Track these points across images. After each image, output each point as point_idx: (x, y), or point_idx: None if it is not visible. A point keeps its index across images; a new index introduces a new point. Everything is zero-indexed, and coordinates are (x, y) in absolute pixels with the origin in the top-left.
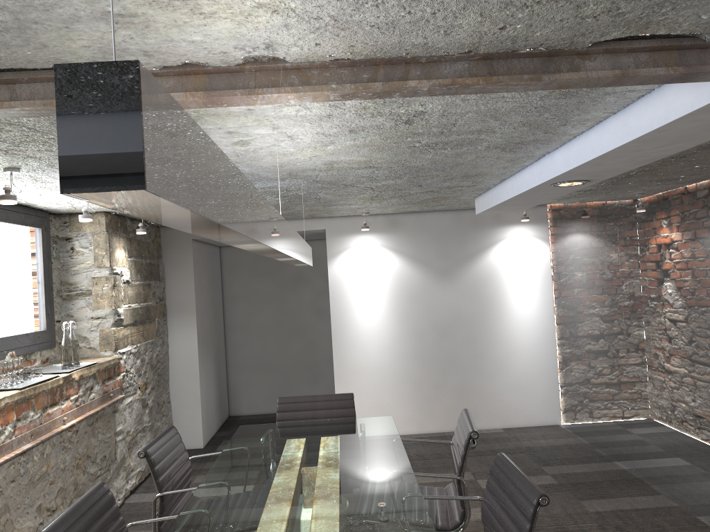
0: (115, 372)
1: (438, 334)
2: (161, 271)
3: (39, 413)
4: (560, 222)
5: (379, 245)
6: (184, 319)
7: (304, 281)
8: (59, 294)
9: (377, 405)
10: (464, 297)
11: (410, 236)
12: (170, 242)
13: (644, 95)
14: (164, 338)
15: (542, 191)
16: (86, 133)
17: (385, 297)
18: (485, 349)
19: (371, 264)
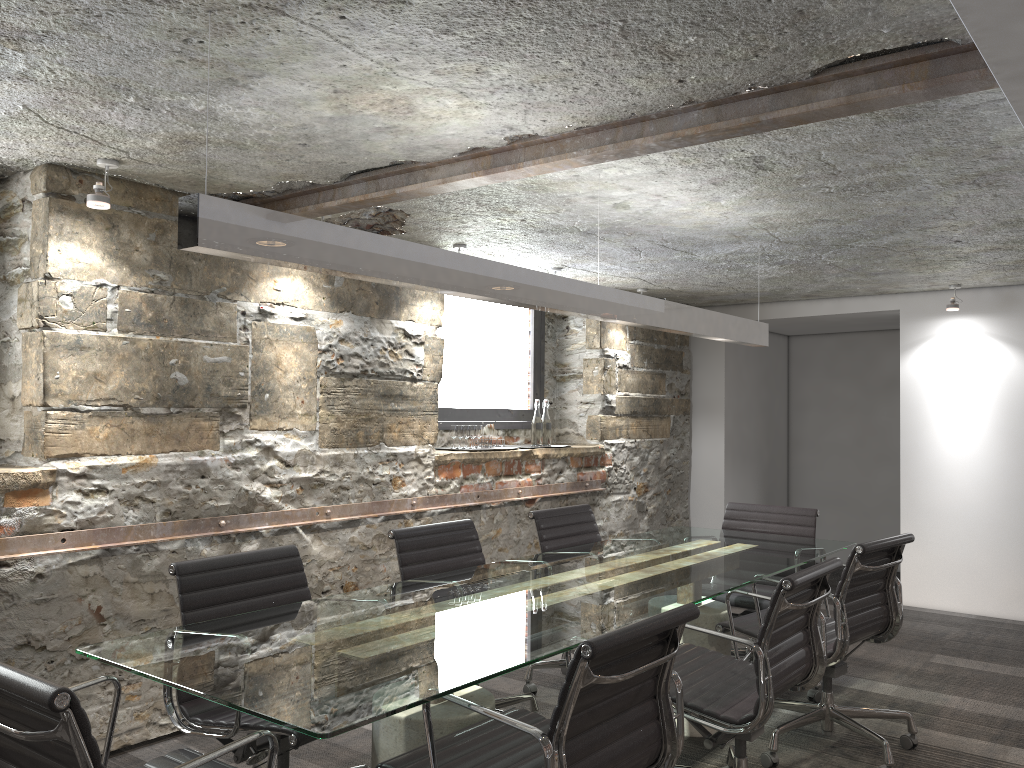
0: (597, 462)
1: None
2: (685, 360)
3: (490, 478)
4: None
5: (982, 333)
6: (710, 421)
7: None
8: (552, 375)
9: (964, 567)
10: None
11: None
12: None
13: None
14: (684, 440)
15: None
16: (184, 224)
17: (986, 410)
18: None
19: (967, 360)
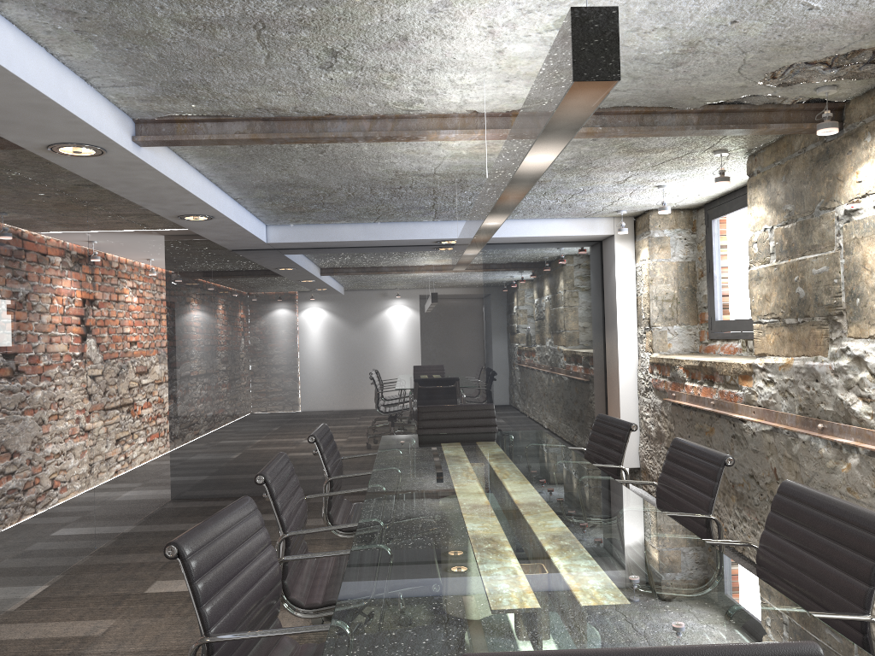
0: None
1: None
2: None
3: None
4: None
5: None
6: None
7: None
8: None
9: None
10: None
11: None
12: None
13: (83, 79)
14: None
15: None
16: None
17: None
18: None
19: None
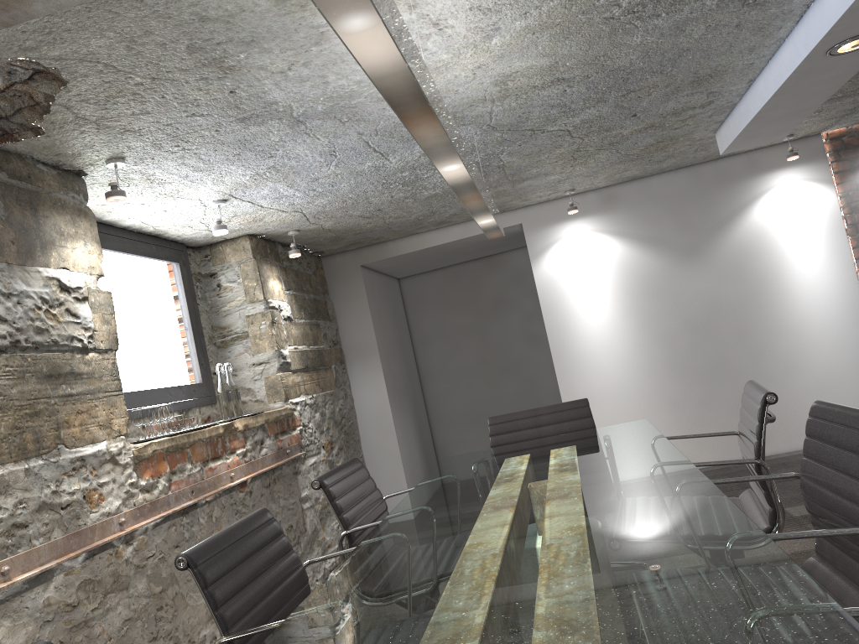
0: (289, 425)
1: (695, 334)
2: (330, 309)
3: (199, 466)
4: (845, 148)
5: (595, 231)
6: (367, 364)
7: (508, 304)
8: (212, 341)
9: None
10: (722, 279)
11: (635, 212)
12: (336, 273)
13: None
14: (346, 390)
15: (813, 75)
16: None
17: (614, 297)
18: (765, 344)
19: (588, 257)
